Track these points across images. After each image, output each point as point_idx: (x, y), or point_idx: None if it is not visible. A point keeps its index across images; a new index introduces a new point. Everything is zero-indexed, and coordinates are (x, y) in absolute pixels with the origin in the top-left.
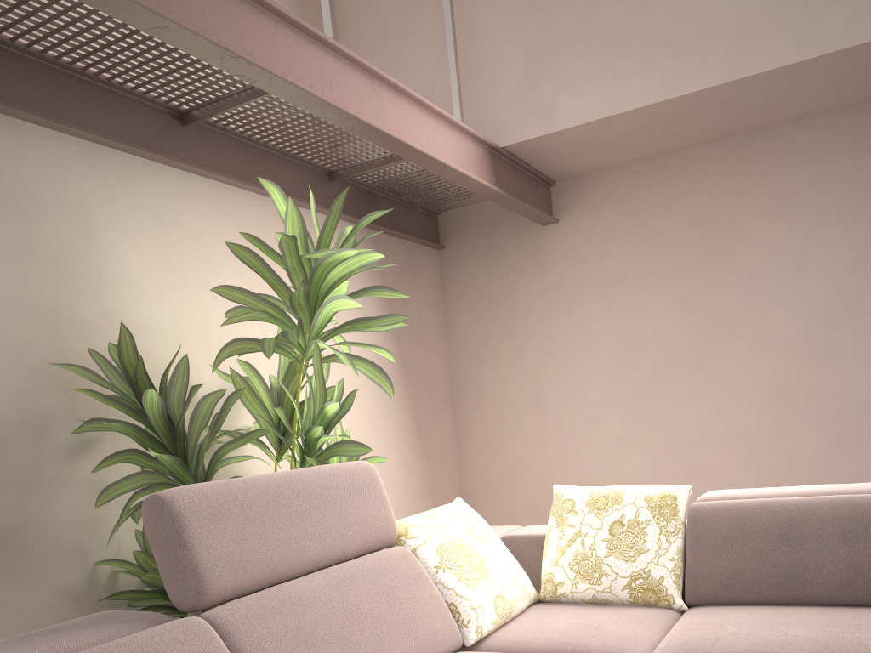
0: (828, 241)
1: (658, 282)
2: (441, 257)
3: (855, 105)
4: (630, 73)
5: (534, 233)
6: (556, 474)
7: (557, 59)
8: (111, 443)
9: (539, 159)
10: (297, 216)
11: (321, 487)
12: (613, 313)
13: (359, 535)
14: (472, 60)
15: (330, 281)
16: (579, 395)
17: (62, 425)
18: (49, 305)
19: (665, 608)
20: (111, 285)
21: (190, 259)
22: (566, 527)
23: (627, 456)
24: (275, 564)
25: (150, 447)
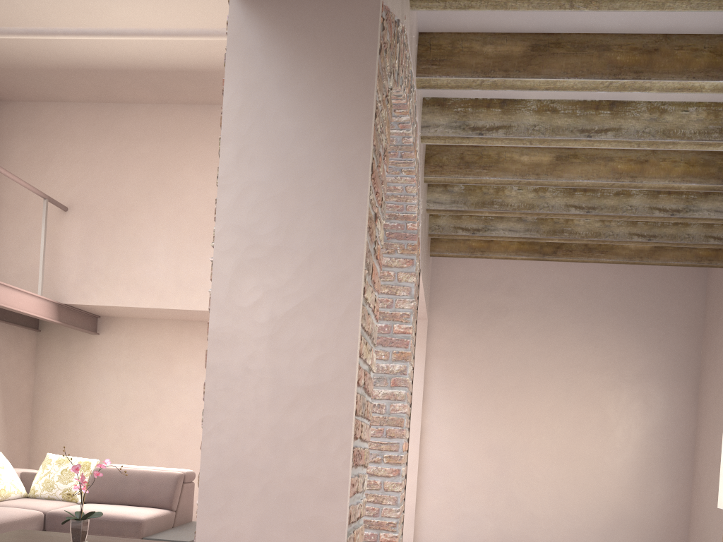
0: None
1: (140, 372)
2: (38, 335)
3: None
4: (122, 292)
5: (87, 336)
6: (81, 453)
7: (93, 276)
8: None
9: (86, 309)
10: None
11: None
12: (119, 381)
13: None
14: (57, 264)
15: None
16: (98, 416)
17: None
18: None
19: (75, 502)
20: None
21: None
22: (45, 469)
23: (116, 449)
24: None
25: None
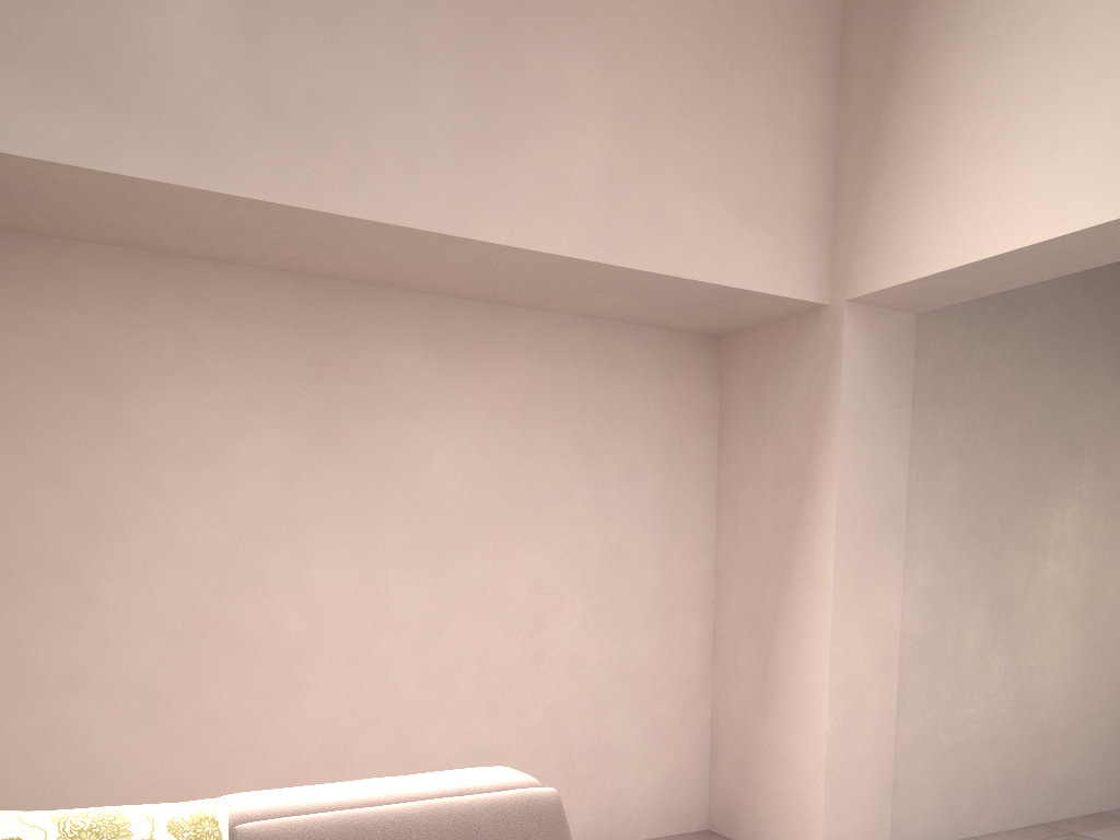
0: (256, 433)
1: None
2: None
3: (289, 272)
4: (19, 96)
5: None
6: None
7: None
8: None
9: None
10: None
11: None
12: None
13: None
14: None
15: None
16: None
17: None
18: None
19: None
20: None
21: None
22: None
23: None
24: None
25: None
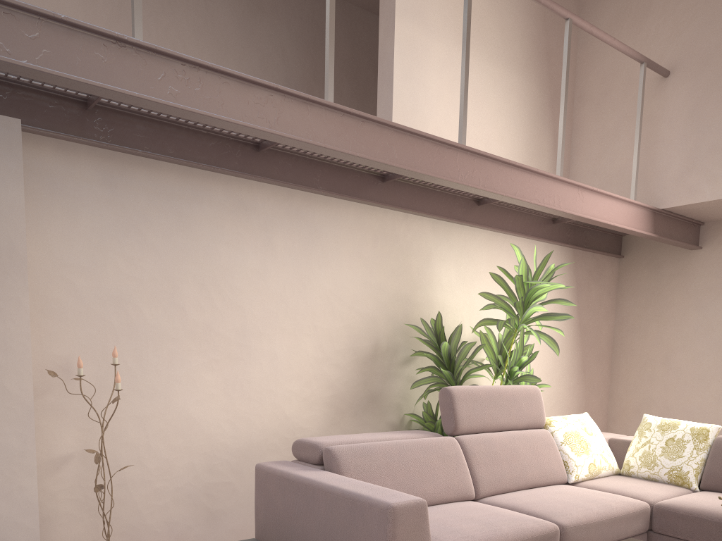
0: None
1: None
2: (620, 262)
3: None
4: None
5: (684, 254)
6: (671, 411)
7: (705, 160)
8: (419, 360)
9: (689, 213)
10: (524, 264)
11: (511, 395)
12: None
13: (525, 419)
14: (652, 156)
15: (536, 295)
16: (696, 362)
17: (402, 350)
18: (406, 296)
19: (686, 488)
20: (432, 286)
21: (470, 272)
22: (642, 437)
23: None
24: (485, 423)
25: (439, 366)
